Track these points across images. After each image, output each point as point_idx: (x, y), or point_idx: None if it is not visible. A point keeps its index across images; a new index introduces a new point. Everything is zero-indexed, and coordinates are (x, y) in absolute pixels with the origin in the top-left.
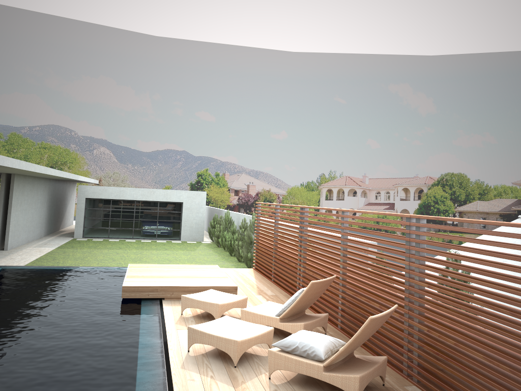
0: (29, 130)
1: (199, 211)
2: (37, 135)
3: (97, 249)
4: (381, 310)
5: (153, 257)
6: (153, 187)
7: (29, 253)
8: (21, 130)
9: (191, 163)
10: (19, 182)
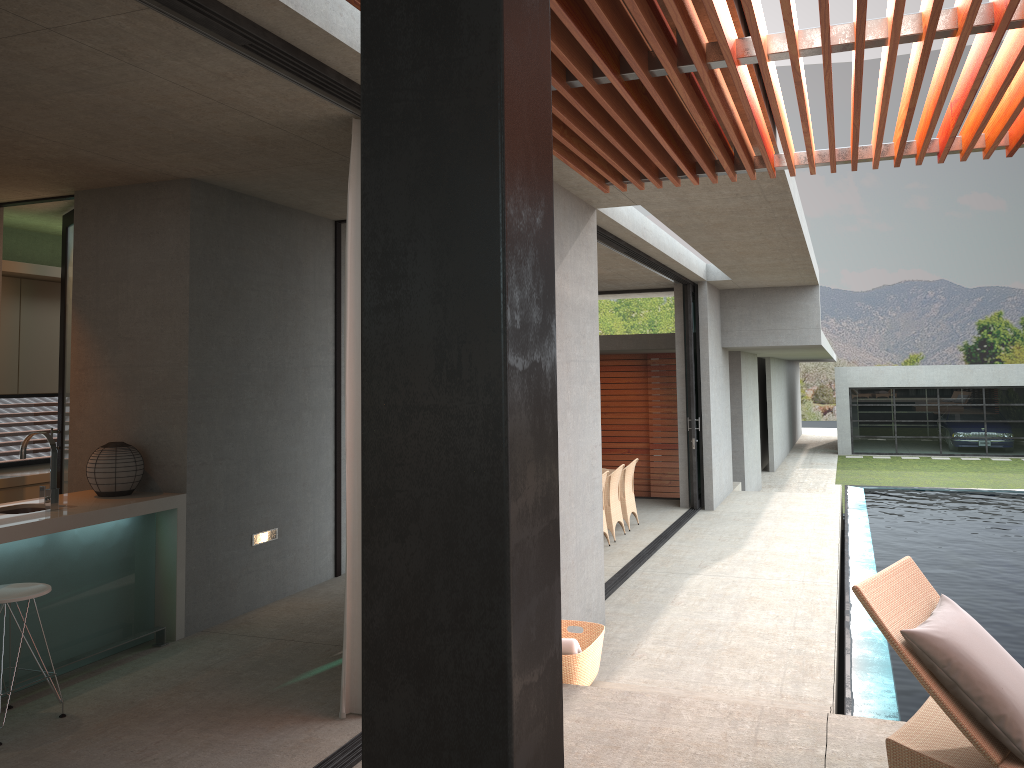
0: None
1: None
2: None
3: (904, 470)
4: None
5: (1023, 483)
6: (884, 358)
7: (810, 475)
8: None
9: (960, 304)
10: (772, 369)
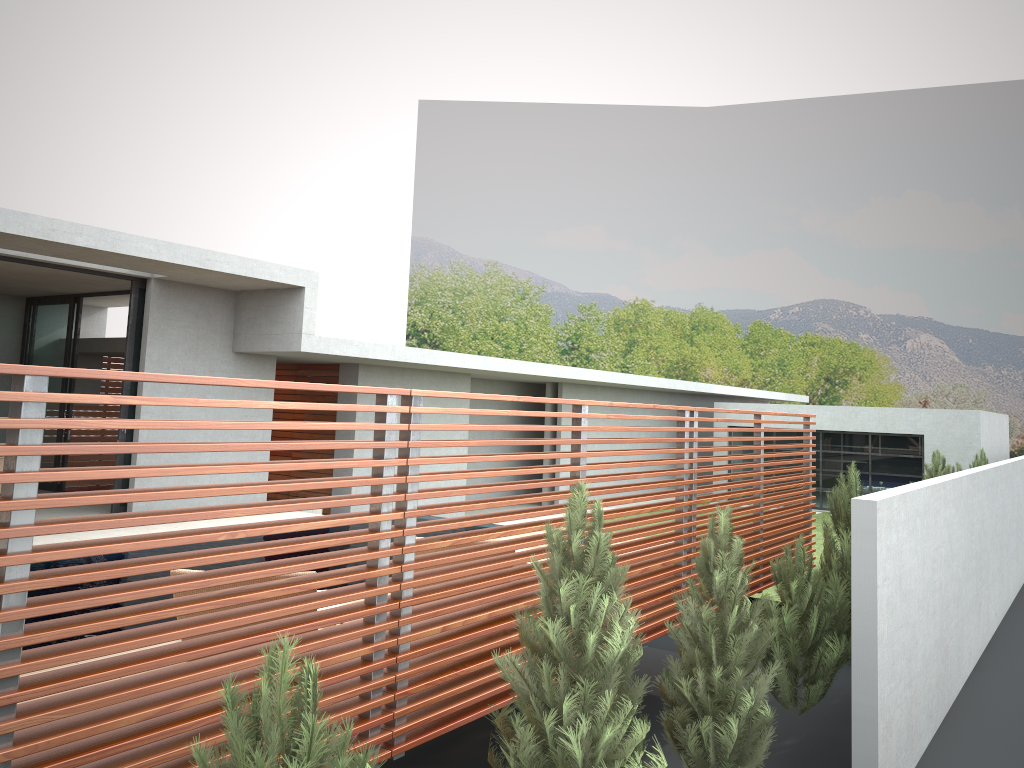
0: (782, 314)
1: (965, 456)
2: (796, 321)
3: None
4: (479, 611)
5: None
6: None
7: None
8: (768, 315)
9: None
10: (577, 397)
